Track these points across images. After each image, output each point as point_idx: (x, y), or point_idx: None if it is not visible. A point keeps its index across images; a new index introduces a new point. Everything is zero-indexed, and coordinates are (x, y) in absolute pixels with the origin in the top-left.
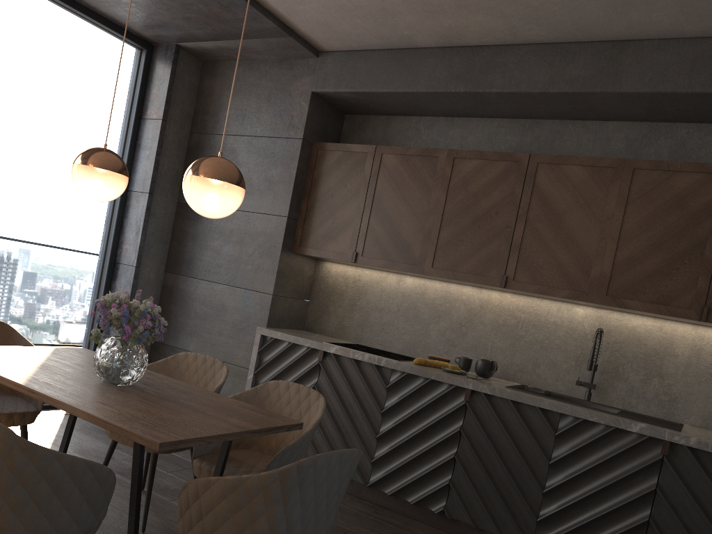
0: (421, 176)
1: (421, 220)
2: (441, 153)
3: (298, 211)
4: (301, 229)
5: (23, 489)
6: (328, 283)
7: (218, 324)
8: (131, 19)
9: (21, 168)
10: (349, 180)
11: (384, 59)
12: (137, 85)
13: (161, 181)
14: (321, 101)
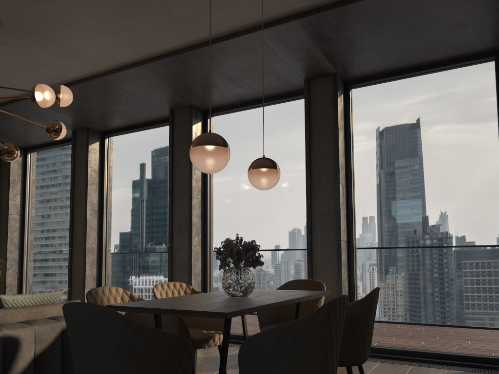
0: None
1: None
2: None
3: None
4: None
5: None
6: None
7: None
8: (454, 49)
9: (410, 187)
10: None
11: None
12: (495, 87)
13: None
14: None
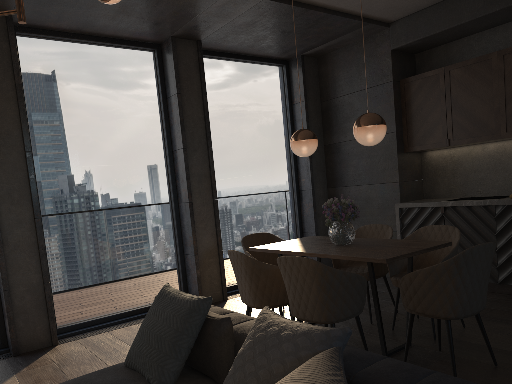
0: (481, 75)
1: (490, 104)
2: (492, 55)
3: (401, 126)
4: (406, 137)
5: (333, 290)
6: (433, 165)
7: (369, 209)
8: (276, 52)
9: (244, 154)
10: (431, 95)
11: (435, 11)
12: (285, 87)
13: None
14: (398, 53)
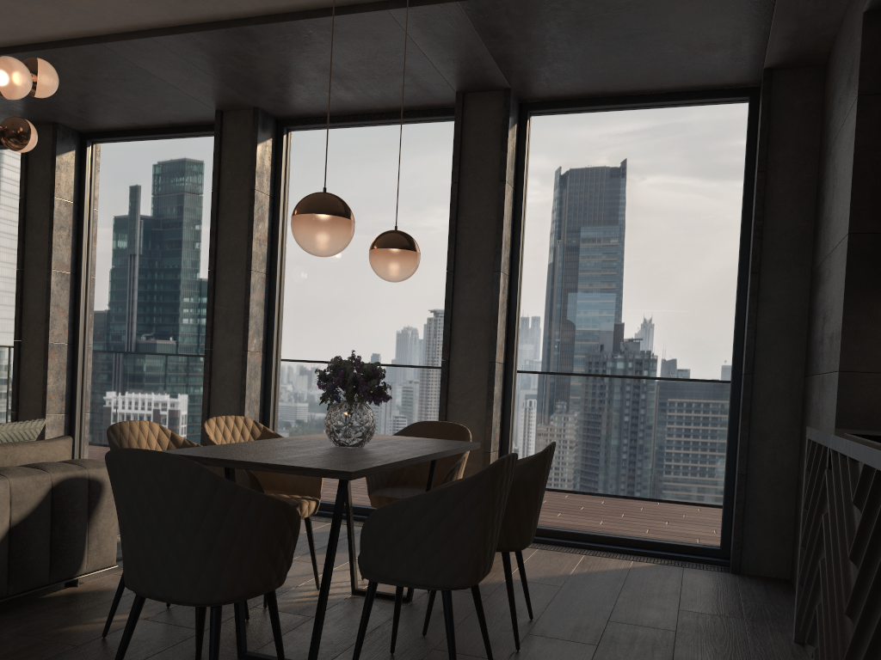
0: None
1: None
2: None
3: (880, 217)
4: None
5: None
6: None
7: None
8: (692, 77)
9: (607, 287)
10: None
11: None
12: (745, 145)
13: (774, 251)
14: None
